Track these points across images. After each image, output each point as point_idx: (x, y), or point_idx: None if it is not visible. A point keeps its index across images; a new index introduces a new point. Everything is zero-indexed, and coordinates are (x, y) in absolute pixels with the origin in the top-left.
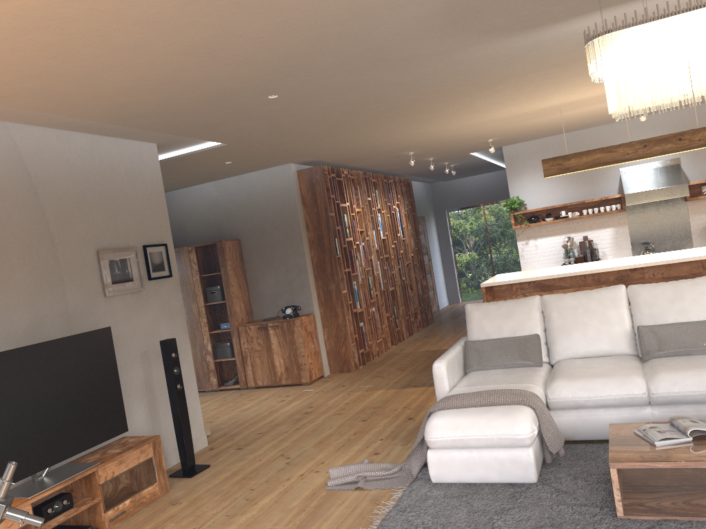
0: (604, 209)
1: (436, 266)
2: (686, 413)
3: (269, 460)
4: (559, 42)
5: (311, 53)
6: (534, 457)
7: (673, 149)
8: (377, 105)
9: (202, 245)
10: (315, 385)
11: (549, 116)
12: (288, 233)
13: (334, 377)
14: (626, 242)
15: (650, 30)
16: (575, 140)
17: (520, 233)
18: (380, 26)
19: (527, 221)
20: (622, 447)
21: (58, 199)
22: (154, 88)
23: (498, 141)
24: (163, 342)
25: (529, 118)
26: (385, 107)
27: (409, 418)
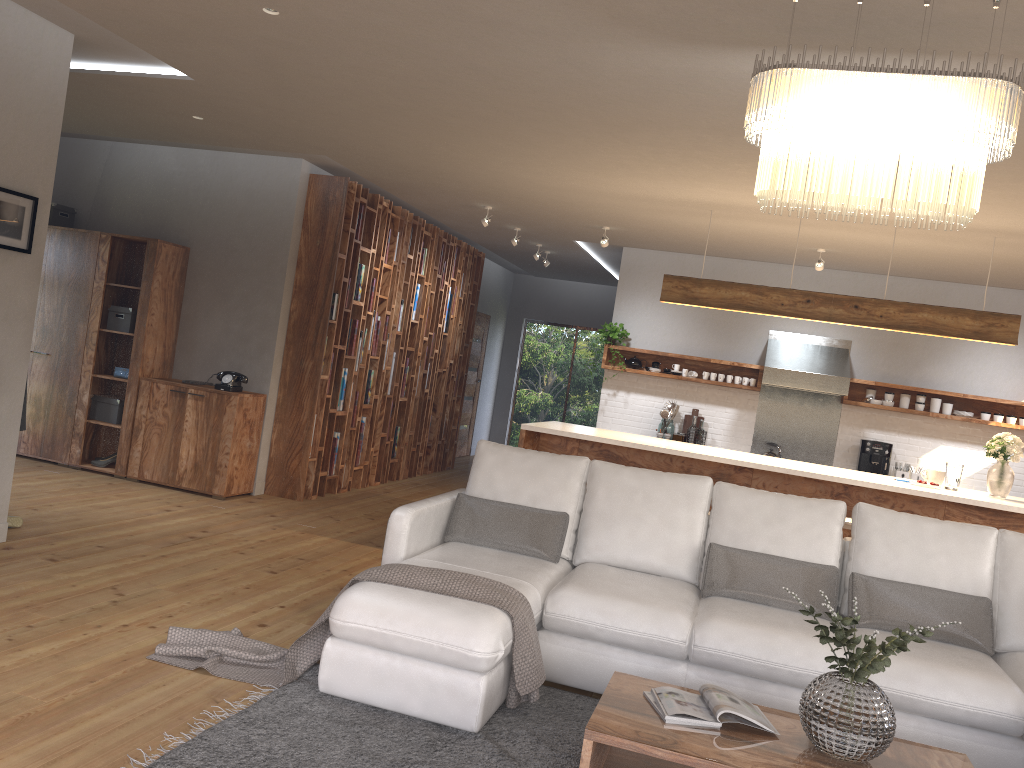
0: (732, 379)
1: (485, 392)
2: (733, 687)
3: (88, 590)
4: (727, 86)
5: None
6: (485, 693)
7: (844, 318)
8: (442, 96)
9: (124, 237)
10: (231, 503)
11: (694, 217)
12: (266, 263)
13: (267, 501)
14: (747, 434)
15: (849, 84)
16: (724, 271)
17: (610, 377)
18: None
19: (625, 363)
20: (616, 711)
21: None
22: None
23: (618, 235)
24: None
25: (667, 211)
26: (453, 105)
27: (342, 587)
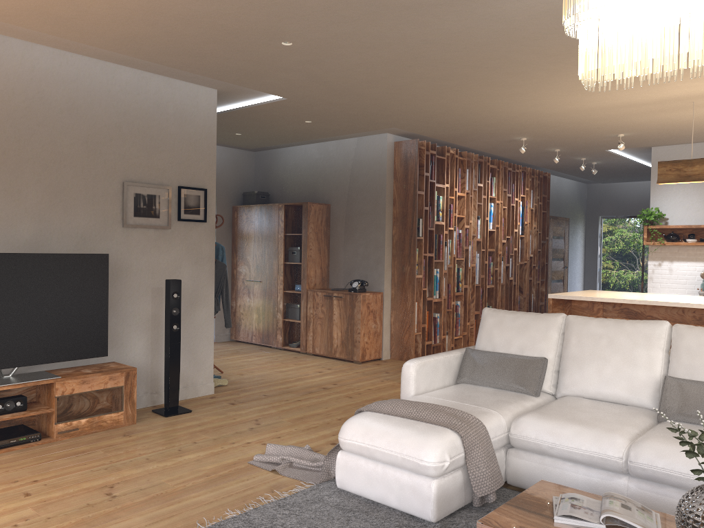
0: None
1: (573, 275)
2: (670, 499)
3: (241, 421)
4: None
5: None
6: (437, 492)
7: None
8: (425, 68)
9: (291, 204)
10: (364, 365)
11: (684, 110)
12: (373, 206)
13: (389, 363)
14: None
15: None
16: None
17: (653, 251)
18: None
19: (664, 238)
20: (516, 510)
21: (89, 126)
22: (146, 20)
23: (636, 138)
24: (167, 281)
25: (657, 111)
26: (438, 72)
27: None
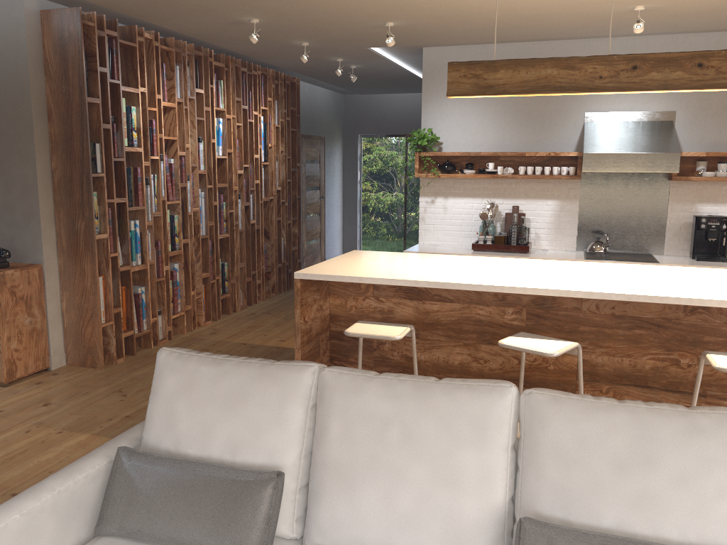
0: (550, 170)
1: (331, 206)
2: None
3: None
4: None
5: None
6: None
7: (684, 83)
8: None
9: None
10: (12, 390)
11: None
12: (12, 121)
13: (60, 377)
14: (572, 225)
15: None
16: (530, 56)
17: (426, 184)
18: None
19: (438, 169)
20: None
21: None
22: None
23: (408, 31)
24: None
25: None
26: None
27: None
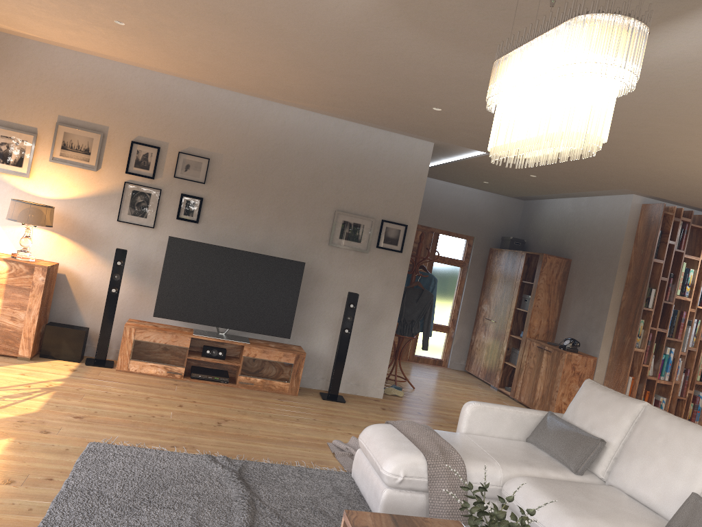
0: None
1: None
2: None
3: (369, 420)
4: (687, 72)
5: (389, 70)
6: (386, 499)
7: None
8: None
9: (531, 253)
10: None
11: None
12: (606, 267)
13: None
14: None
15: (514, 59)
16: None
17: None
18: (400, 48)
19: None
20: (387, 519)
21: (317, 166)
22: (328, 91)
23: None
24: (348, 293)
25: None
26: None
27: None
